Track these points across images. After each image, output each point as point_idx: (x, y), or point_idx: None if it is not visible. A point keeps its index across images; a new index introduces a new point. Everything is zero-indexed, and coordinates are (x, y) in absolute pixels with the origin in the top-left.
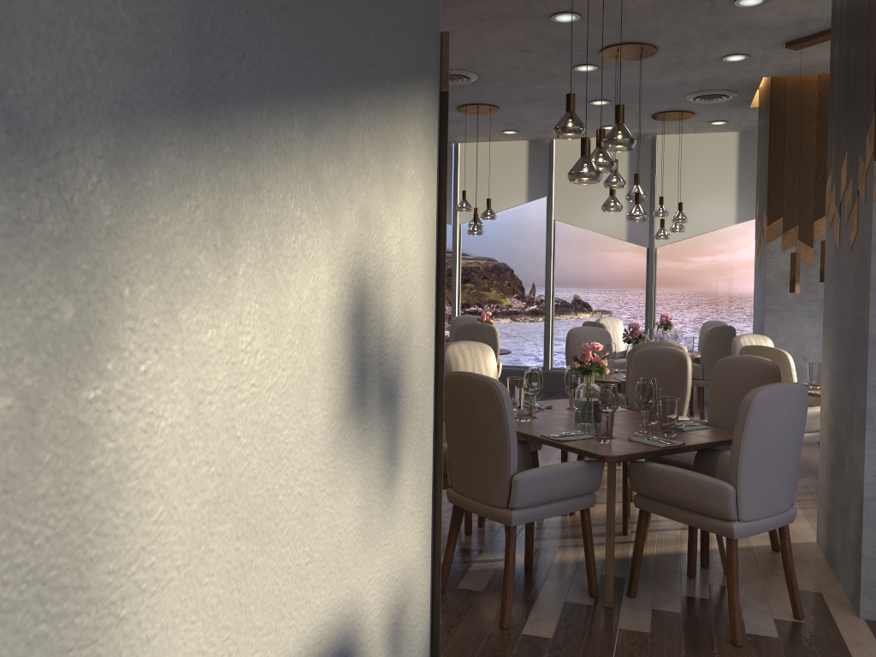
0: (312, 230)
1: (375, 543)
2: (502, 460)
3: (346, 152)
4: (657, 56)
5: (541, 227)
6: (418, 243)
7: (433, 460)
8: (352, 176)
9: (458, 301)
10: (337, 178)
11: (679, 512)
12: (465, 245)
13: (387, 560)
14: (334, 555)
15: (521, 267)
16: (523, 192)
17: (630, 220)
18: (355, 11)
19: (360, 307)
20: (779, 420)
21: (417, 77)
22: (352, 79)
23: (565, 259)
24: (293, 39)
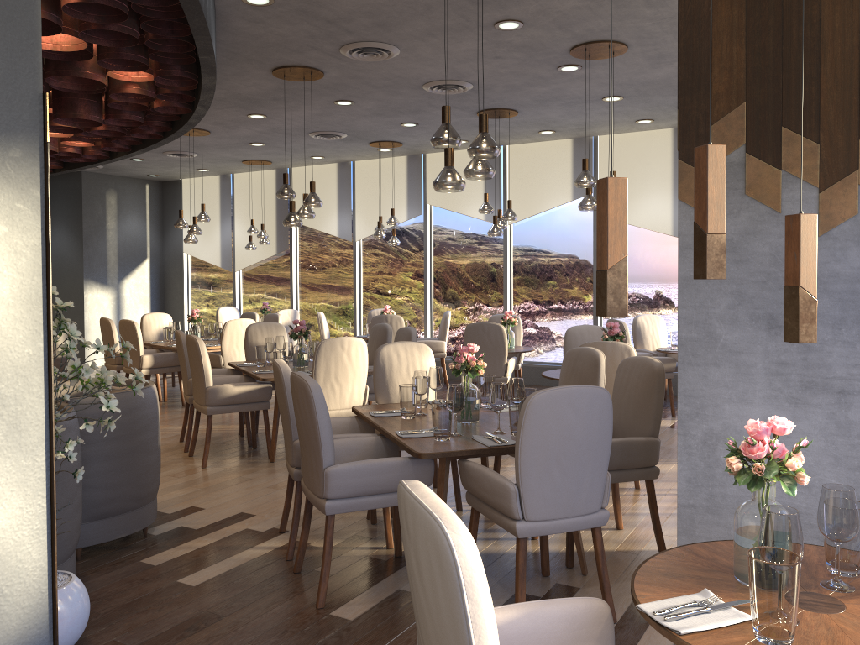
0: None
1: None
2: (317, 454)
3: None
4: (632, 51)
5: (588, 225)
6: None
7: (47, 449)
8: None
9: (510, 300)
10: None
11: (488, 510)
12: (516, 245)
13: None
14: None
15: (569, 265)
16: (569, 190)
17: None
18: None
19: None
20: (564, 422)
21: None
22: None
23: None
24: None
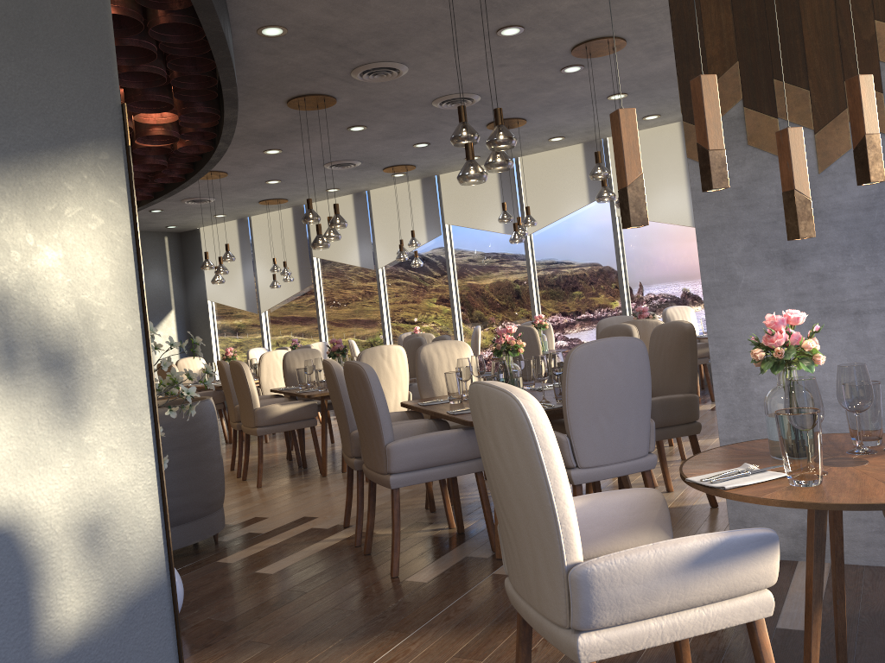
0: None
1: (46, 464)
2: (378, 432)
3: None
4: (631, 45)
5: (608, 226)
6: (99, 257)
7: (151, 414)
8: None
9: (537, 309)
10: None
11: None
12: (538, 254)
13: (71, 478)
14: None
15: (593, 267)
16: (585, 194)
17: (617, 207)
18: None
19: None
20: (605, 372)
21: (80, 142)
22: None
23: (635, 254)
24: None
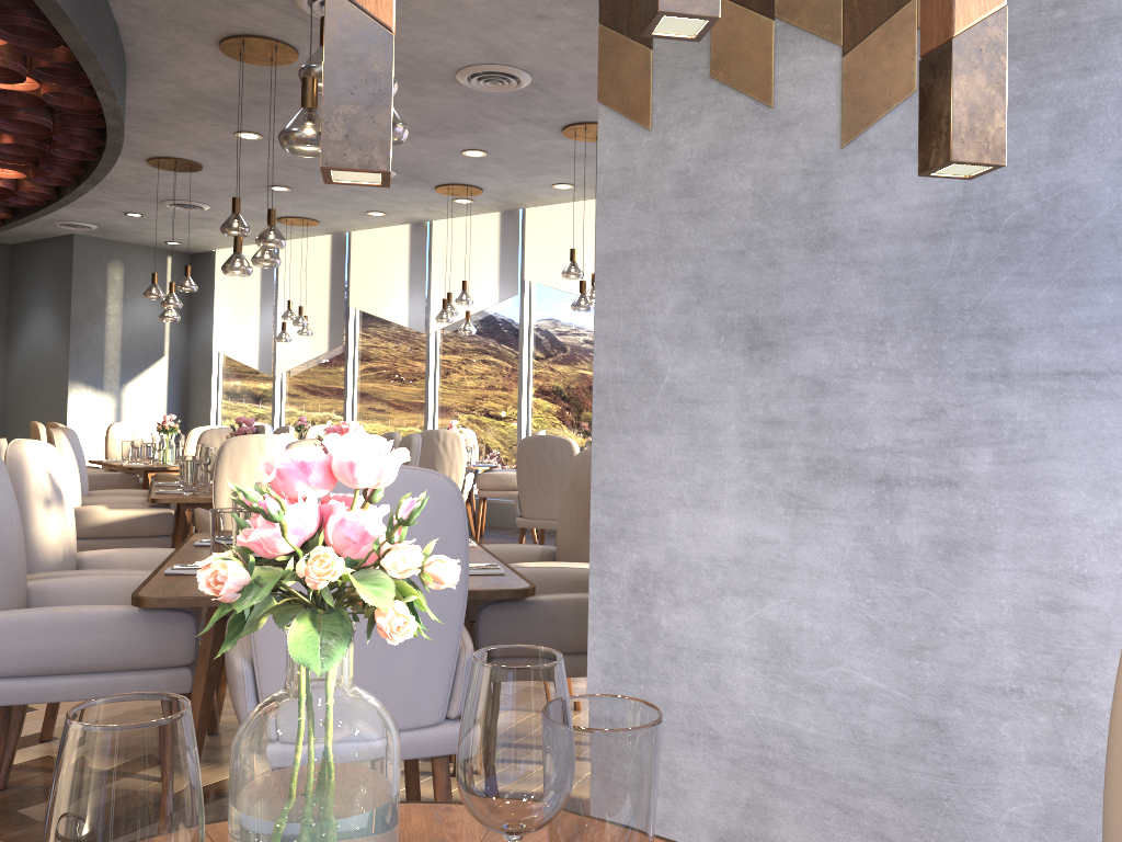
0: None
1: None
2: None
3: None
4: None
5: None
6: None
7: None
8: None
9: None
10: None
11: None
12: None
13: None
14: None
15: None
16: None
17: None
18: None
19: None
20: None
21: None
22: None
23: None
24: None
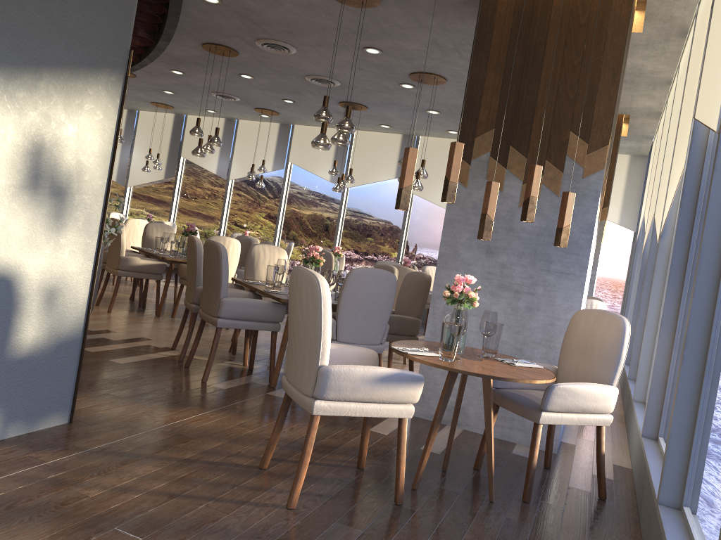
0: (5, 113)
1: (38, 248)
2: (218, 289)
3: (34, 89)
4: (449, 83)
5: None
6: (95, 137)
7: (98, 237)
8: (38, 99)
9: (338, 242)
10: (26, 98)
11: None
12: (349, 203)
13: (48, 261)
14: (5, 238)
15: (385, 224)
16: (394, 170)
17: None
18: (48, 38)
19: (38, 150)
20: (368, 288)
21: (102, 67)
22: (43, 63)
23: (416, 223)
24: (1, 46)
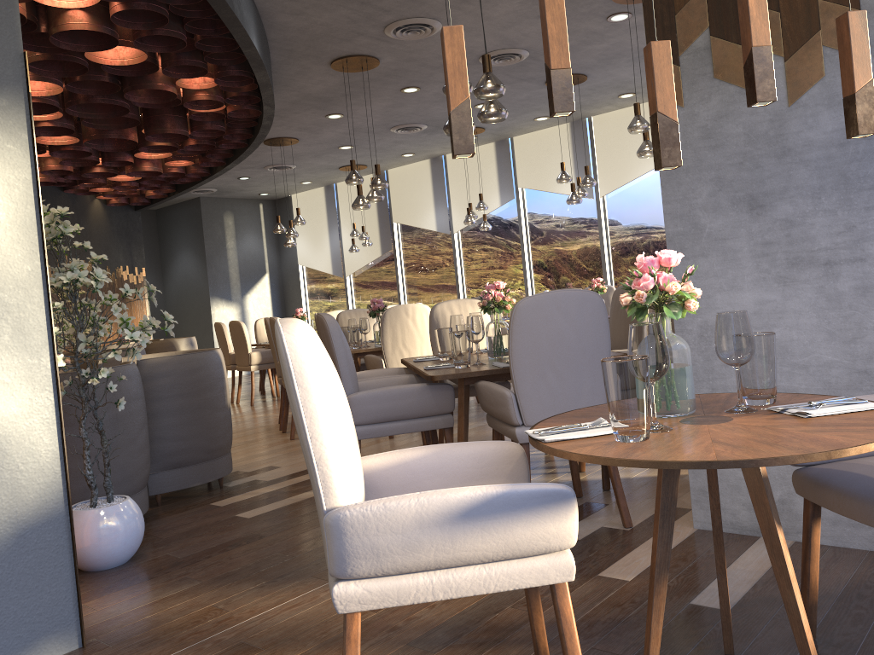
0: None
1: None
2: None
3: None
4: None
5: None
6: None
7: (51, 352)
8: None
9: (610, 274)
10: None
11: (498, 424)
12: (611, 217)
13: None
14: None
15: None
16: None
17: None
18: None
19: None
20: (553, 327)
21: None
22: None
23: None
24: None
